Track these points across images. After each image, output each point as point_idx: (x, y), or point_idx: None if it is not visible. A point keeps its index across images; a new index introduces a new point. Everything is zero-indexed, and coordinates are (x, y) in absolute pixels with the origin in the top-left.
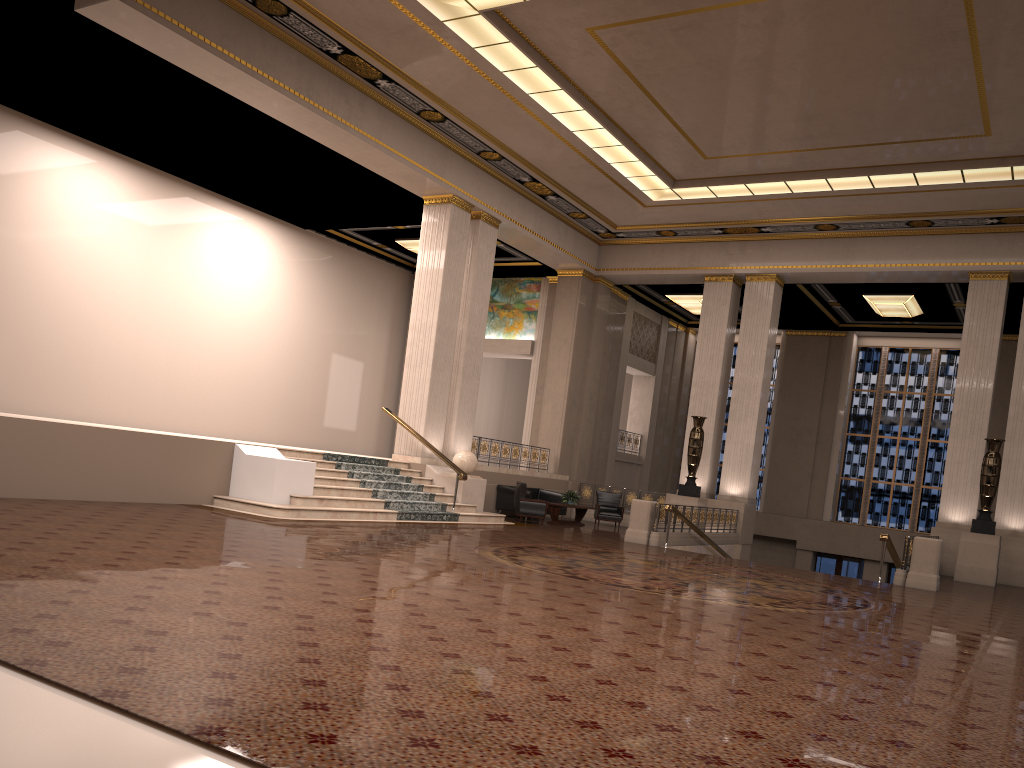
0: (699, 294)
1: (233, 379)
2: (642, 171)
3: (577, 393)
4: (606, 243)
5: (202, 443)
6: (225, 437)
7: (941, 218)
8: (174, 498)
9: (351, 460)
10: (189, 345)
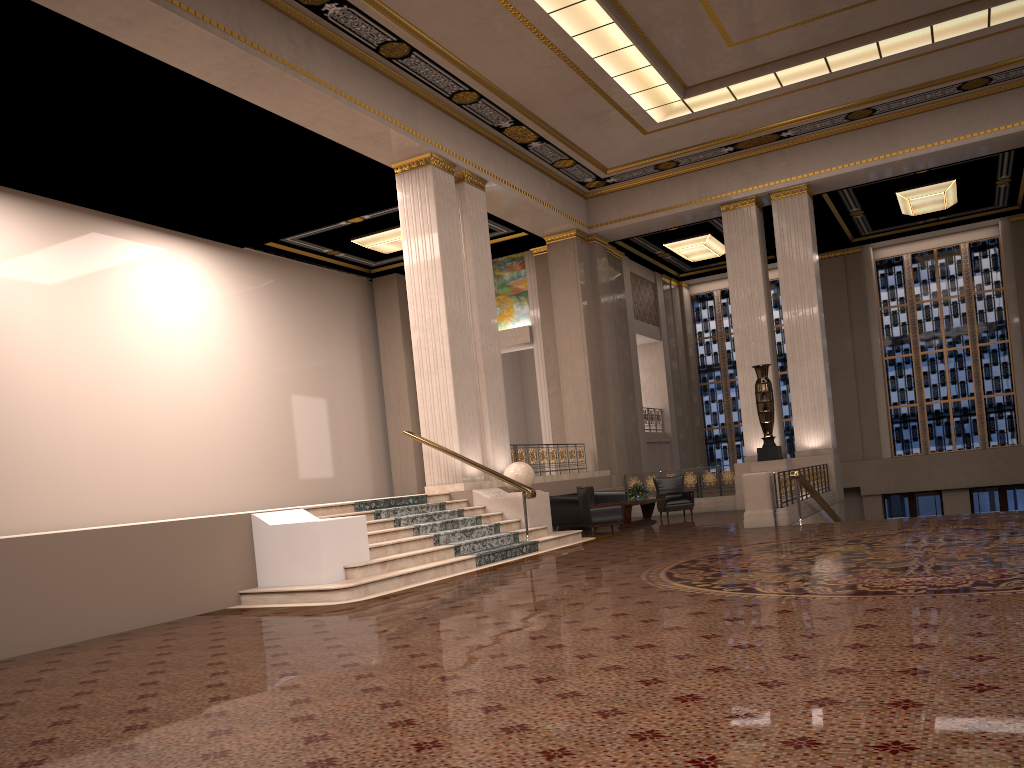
0: (702, 235)
1: (198, 442)
2: (651, 81)
3: (598, 373)
4: (593, 195)
5: (209, 523)
6: (204, 514)
7: (1003, 70)
8: (189, 608)
9: (386, 504)
10: (137, 411)
